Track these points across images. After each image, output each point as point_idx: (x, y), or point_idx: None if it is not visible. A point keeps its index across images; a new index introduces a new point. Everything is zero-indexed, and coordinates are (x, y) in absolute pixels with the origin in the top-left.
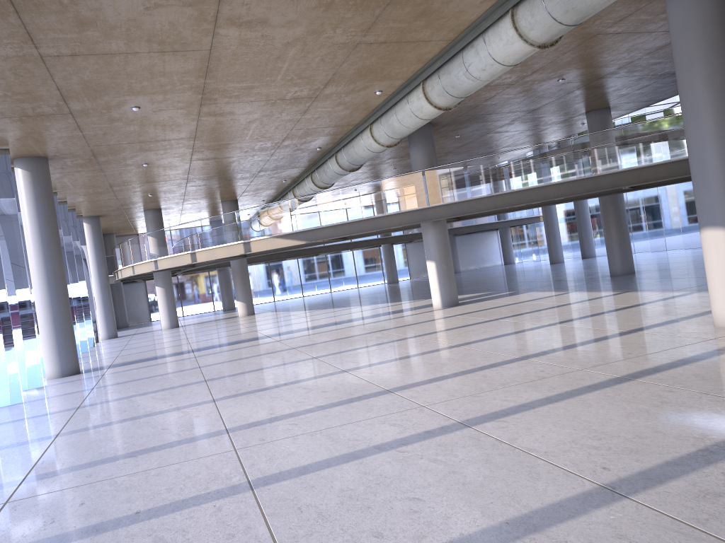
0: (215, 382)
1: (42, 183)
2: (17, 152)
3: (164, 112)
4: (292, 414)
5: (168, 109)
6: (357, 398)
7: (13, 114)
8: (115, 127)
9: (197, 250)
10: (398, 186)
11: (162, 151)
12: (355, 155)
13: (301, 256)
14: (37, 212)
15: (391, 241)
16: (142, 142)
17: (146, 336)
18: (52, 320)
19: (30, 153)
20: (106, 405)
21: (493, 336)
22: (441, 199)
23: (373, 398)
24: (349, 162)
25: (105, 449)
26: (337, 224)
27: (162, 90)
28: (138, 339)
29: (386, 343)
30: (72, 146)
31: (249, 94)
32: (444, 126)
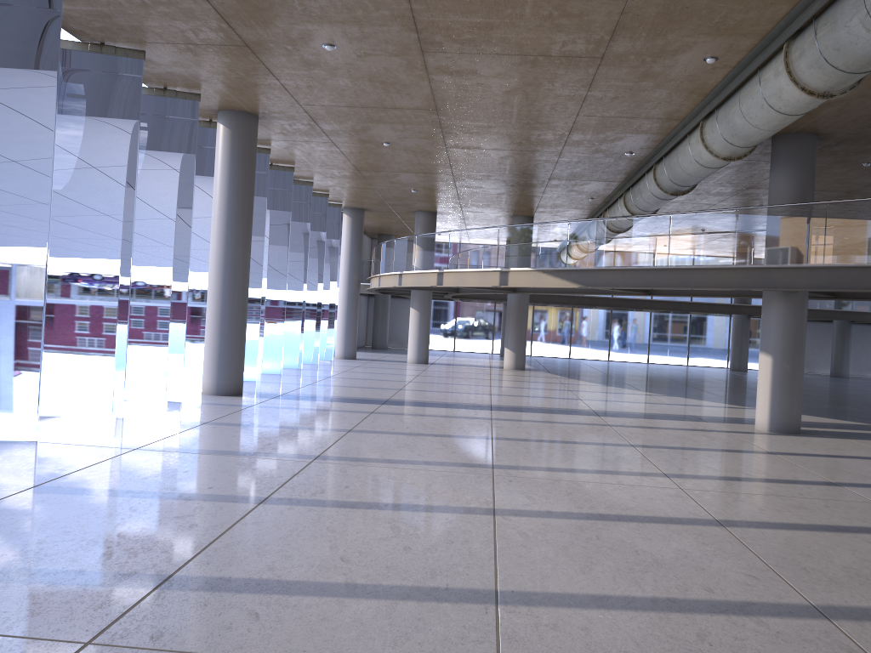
0: (320, 465)
1: (242, 146)
2: (215, 101)
3: (374, 60)
4: (290, 586)
5: (378, 55)
6: (427, 592)
7: (173, 38)
8: (318, 77)
9: (446, 270)
10: (734, 225)
11: (400, 126)
12: (678, 169)
13: (611, 307)
14: (229, 182)
15: (745, 312)
16: (366, 107)
17: (379, 367)
18: (219, 321)
19: (231, 104)
20: (163, 456)
21: (805, 525)
22: (800, 258)
23: (449, 605)
24: (670, 179)
25: (1, 543)
26: (627, 268)
27: (353, 17)
28: (366, 368)
29: (618, 473)
30: (278, 101)
31: (489, 39)
32: (842, 143)
